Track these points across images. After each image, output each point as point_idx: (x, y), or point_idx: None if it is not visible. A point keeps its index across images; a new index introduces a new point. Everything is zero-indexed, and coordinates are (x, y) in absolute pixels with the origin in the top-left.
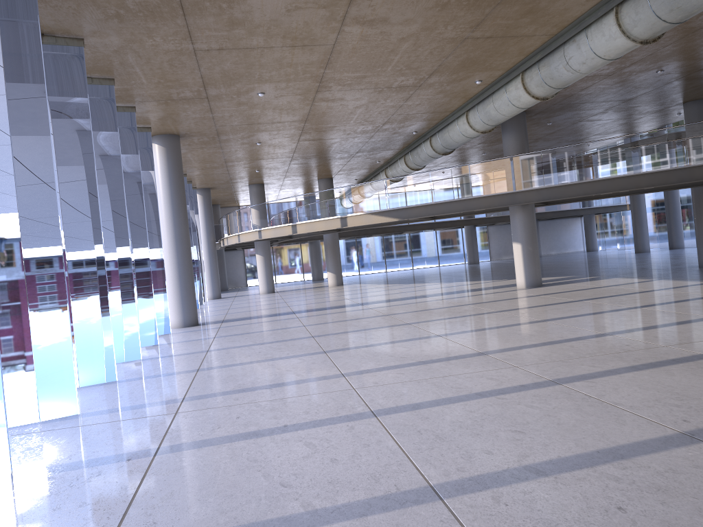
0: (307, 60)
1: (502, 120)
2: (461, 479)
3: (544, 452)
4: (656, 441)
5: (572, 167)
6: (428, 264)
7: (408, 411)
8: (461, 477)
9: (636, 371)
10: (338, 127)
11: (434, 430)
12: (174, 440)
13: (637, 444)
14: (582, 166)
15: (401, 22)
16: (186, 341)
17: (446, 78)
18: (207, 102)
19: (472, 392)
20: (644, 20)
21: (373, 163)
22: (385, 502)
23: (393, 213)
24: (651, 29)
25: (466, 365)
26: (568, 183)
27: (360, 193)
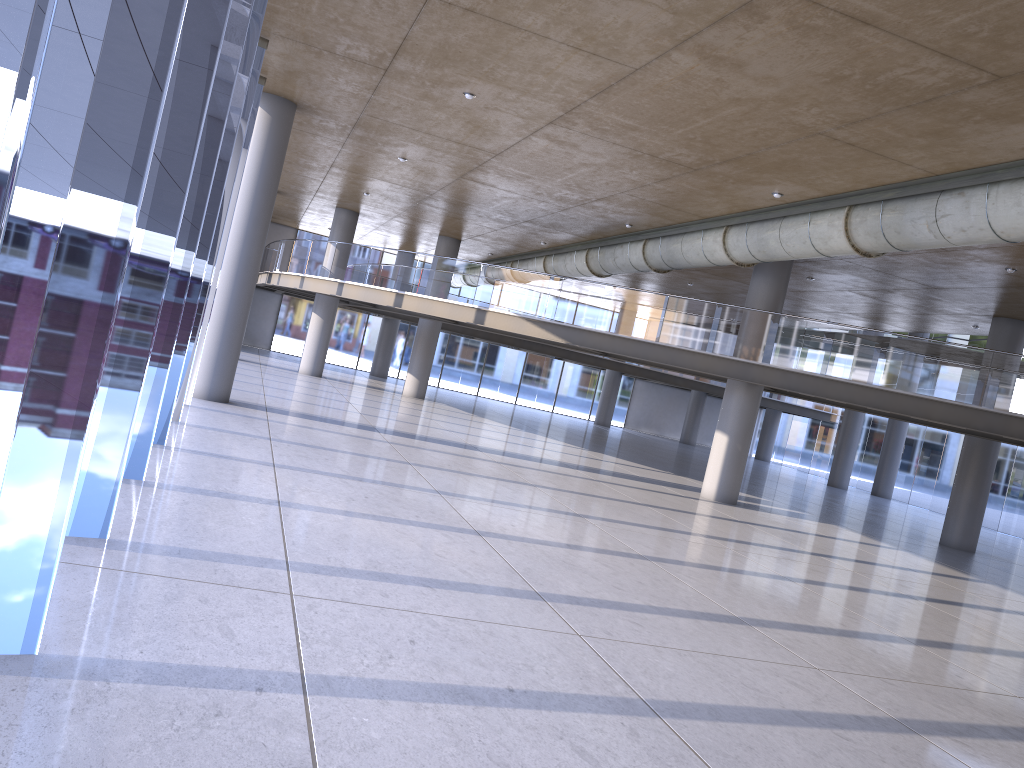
0: (579, 76)
1: (779, 258)
2: None
3: None
4: None
5: (845, 357)
6: (525, 400)
7: (707, 720)
8: None
9: (1015, 741)
10: (533, 181)
11: None
12: (322, 664)
13: None
14: (859, 361)
15: (758, 77)
16: (225, 431)
17: (740, 174)
18: (380, 76)
19: (785, 707)
20: None
21: (534, 243)
22: None
23: (561, 330)
24: None
25: (733, 639)
26: (831, 377)
27: (520, 284)
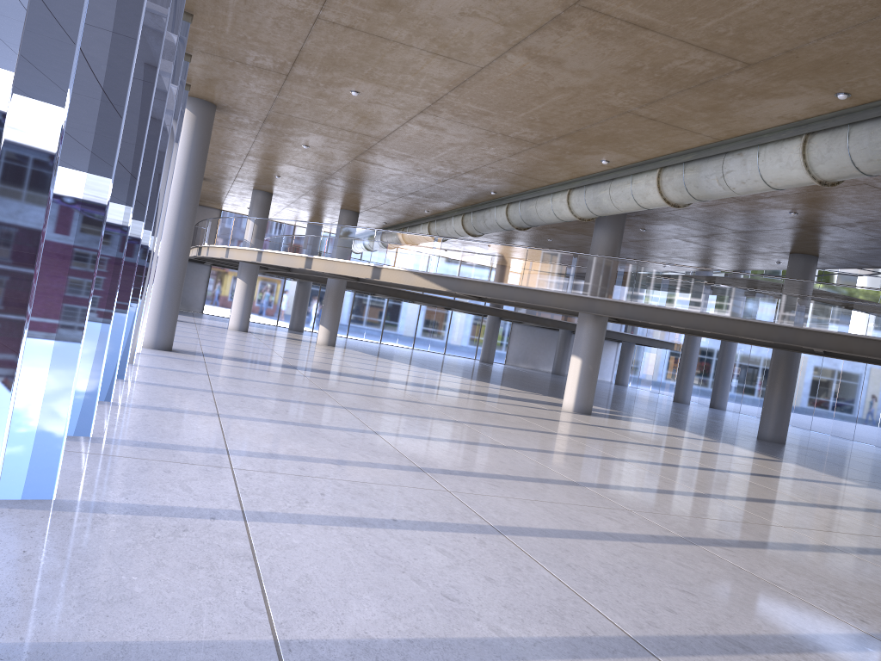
0: (439, 74)
1: (611, 213)
2: (661, 637)
3: (733, 624)
4: (848, 638)
5: (669, 289)
6: (422, 347)
7: (538, 536)
8: (658, 633)
9: (771, 549)
10: (412, 159)
11: (586, 568)
12: (257, 506)
13: (830, 638)
14: (680, 292)
15: (574, 70)
16: (171, 369)
17: (574, 146)
18: (283, 80)
19: (599, 530)
20: (835, 160)
21: (420, 211)
22: (590, 646)
23: (442, 280)
24: (838, 172)
25: (568, 494)
26: (658, 306)
27: (407, 245)
